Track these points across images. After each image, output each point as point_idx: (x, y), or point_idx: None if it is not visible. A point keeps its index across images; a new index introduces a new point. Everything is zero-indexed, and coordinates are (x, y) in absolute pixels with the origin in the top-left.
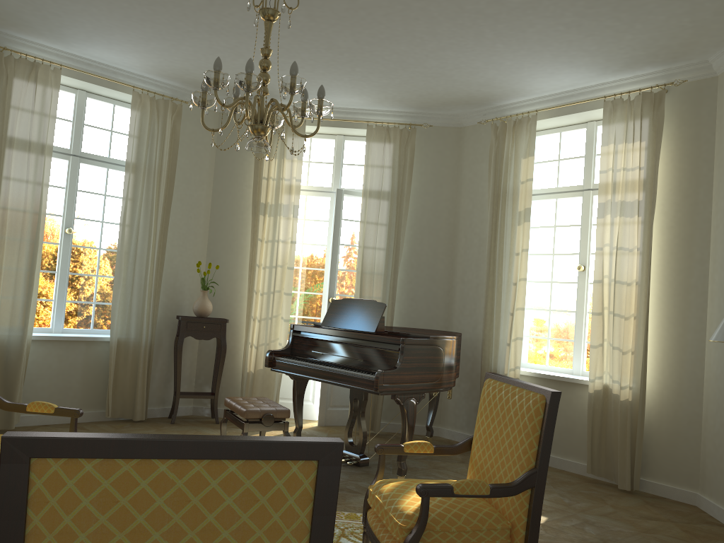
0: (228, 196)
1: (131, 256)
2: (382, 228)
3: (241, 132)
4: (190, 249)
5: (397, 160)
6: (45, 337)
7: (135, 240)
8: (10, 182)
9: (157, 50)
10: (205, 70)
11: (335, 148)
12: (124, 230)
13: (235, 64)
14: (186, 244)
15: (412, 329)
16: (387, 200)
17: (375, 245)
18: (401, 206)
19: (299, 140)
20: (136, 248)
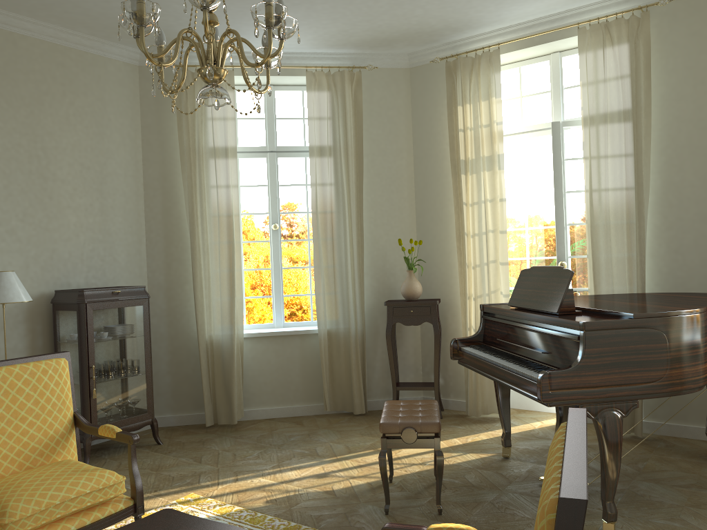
0: (430, 159)
1: (328, 243)
2: (616, 161)
3: (434, 84)
4: (396, 227)
5: (626, 63)
6: (259, 334)
7: (330, 226)
8: (205, 191)
9: (301, 20)
10: (361, 25)
11: (551, 72)
12: (317, 218)
13: (383, 6)
14: (391, 222)
15: (661, 296)
16: (619, 121)
17: (606, 186)
18: (639, 125)
19: (494, 74)
20: (332, 235)
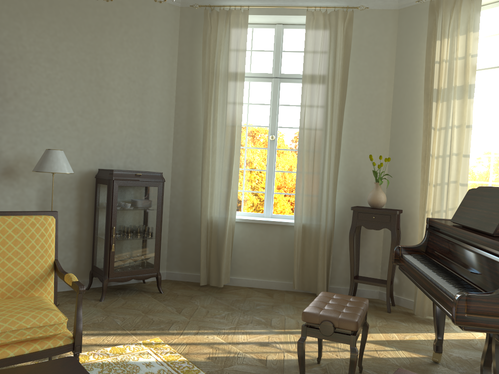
0: (407, 89)
1: (310, 154)
2: None
3: (418, 22)
4: (371, 145)
5: None
6: (248, 220)
7: (313, 139)
8: (218, 104)
9: None
10: None
11: None
12: (303, 132)
13: None
14: (367, 141)
15: None
16: None
17: None
18: None
19: (474, 10)
20: (314, 147)
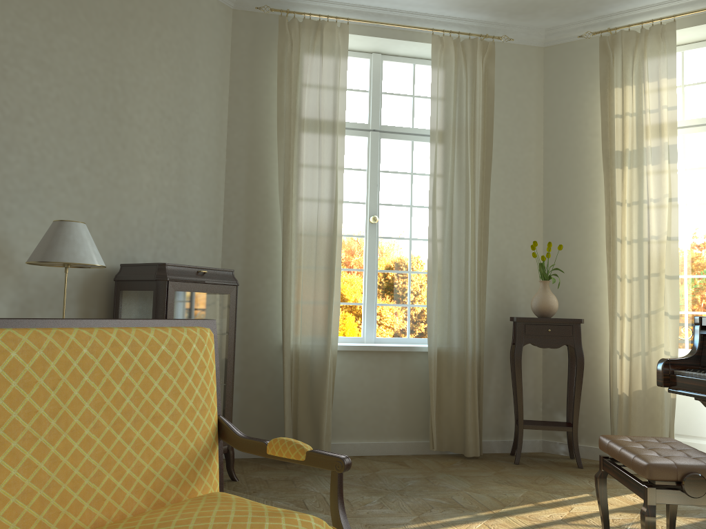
0: (566, 153)
1: (445, 241)
2: None
3: (576, 65)
4: (520, 230)
5: None
6: (353, 347)
7: (449, 220)
8: (303, 164)
9: None
10: None
11: None
12: (435, 209)
13: None
14: (514, 224)
15: None
16: None
17: None
18: None
19: (667, 50)
20: (450, 231)
